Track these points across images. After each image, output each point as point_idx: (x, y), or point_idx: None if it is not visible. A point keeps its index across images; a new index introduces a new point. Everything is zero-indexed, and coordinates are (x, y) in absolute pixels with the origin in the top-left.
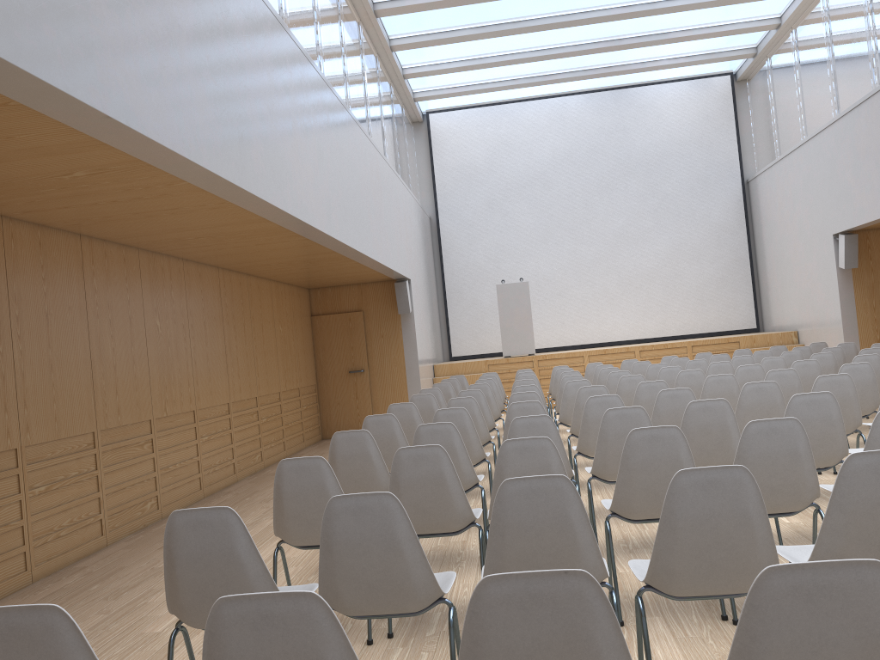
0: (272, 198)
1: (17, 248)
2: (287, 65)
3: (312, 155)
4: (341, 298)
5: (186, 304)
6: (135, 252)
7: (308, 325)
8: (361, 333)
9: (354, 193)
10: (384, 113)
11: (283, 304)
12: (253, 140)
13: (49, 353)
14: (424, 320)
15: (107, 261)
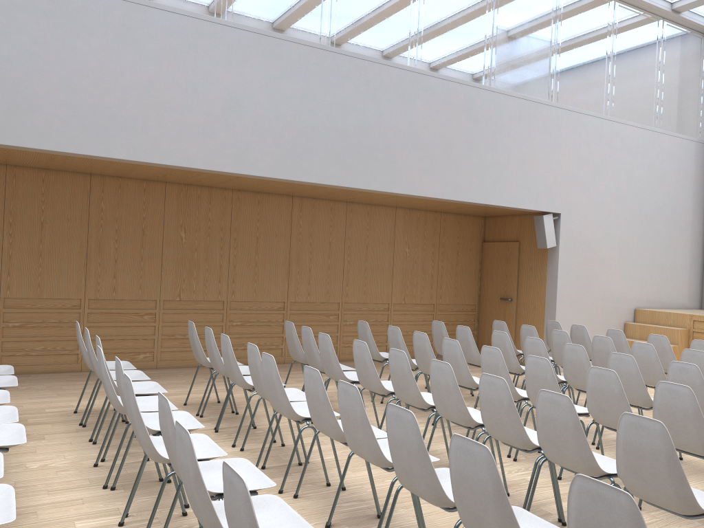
0: (77, 149)
1: (19, 183)
2: (158, 39)
3: (206, 107)
4: (506, 228)
5: (231, 223)
6: (161, 184)
7: (474, 250)
8: (514, 263)
9: (343, 132)
10: (566, 38)
11: (418, 229)
12: (42, 108)
13: (40, 246)
14: (614, 259)
15: (122, 191)
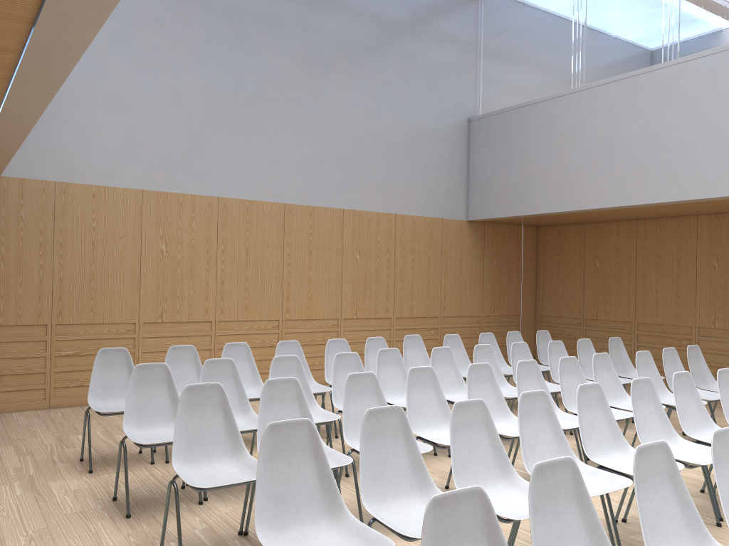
0: None
1: None
2: None
3: None
4: None
5: None
6: None
7: None
8: None
9: None
10: None
11: None
12: None
13: None
14: None
15: None
